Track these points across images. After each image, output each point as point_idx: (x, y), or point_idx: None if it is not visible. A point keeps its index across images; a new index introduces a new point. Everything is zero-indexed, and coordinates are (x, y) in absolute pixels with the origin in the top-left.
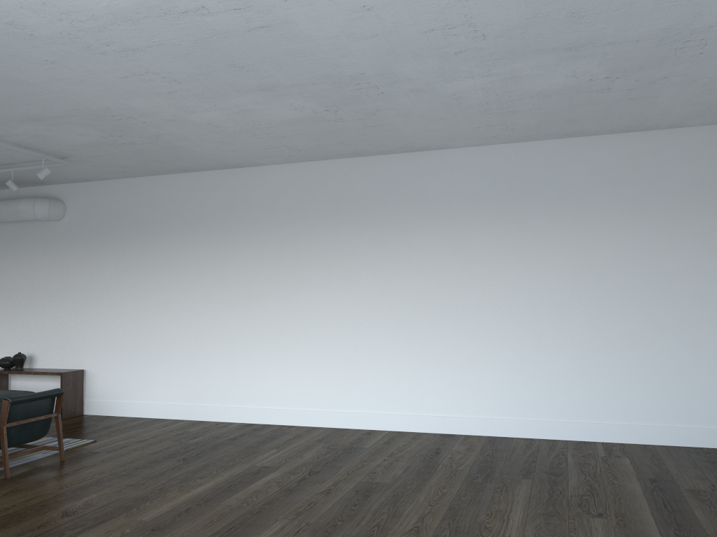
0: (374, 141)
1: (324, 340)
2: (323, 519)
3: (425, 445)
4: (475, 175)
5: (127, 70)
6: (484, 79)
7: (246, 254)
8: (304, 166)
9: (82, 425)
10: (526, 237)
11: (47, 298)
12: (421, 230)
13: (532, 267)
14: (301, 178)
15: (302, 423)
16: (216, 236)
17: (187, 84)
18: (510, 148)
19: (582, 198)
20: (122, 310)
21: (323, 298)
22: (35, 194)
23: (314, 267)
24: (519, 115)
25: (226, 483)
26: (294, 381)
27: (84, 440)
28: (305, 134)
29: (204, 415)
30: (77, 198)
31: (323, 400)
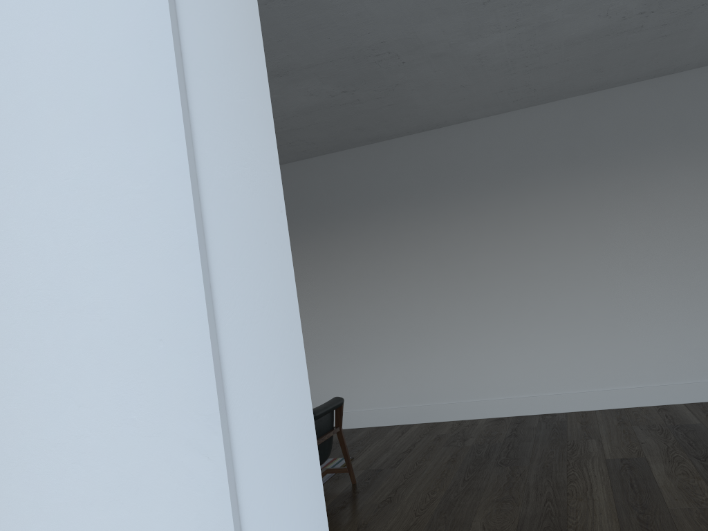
0: (636, 63)
1: (578, 310)
2: None
3: None
4: None
5: None
6: None
7: (461, 224)
8: (520, 113)
9: None
10: None
11: None
12: (686, 165)
13: None
14: (519, 128)
15: (564, 409)
16: (419, 210)
17: None
18: None
19: None
20: (313, 310)
21: (568, 261)
22: None
23: (551, 227)
24: None
25: (618, 483)
26: (545, 362)
27: (338, 458)
28: (570, 61)
29: (435, 416)
30: None
31: (587, 379)
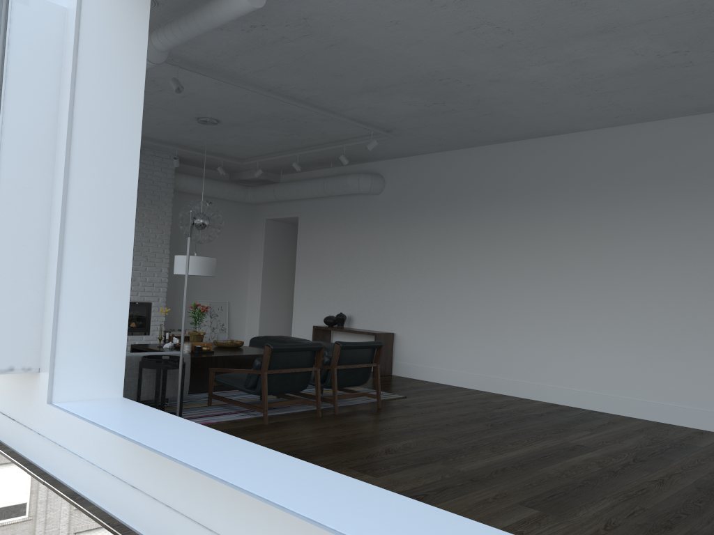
0: None
1: (647, 323)
2: (660, 507)
3: None
4: None
5: (463, 23)
6: None
7: (558, 225)
8: (631, 128)
9: (391, 383)
10: None
11: (365, 265)
12: None
13: None
14: (627, 142)
15: (615, 411)
16: (526, 207)
17: (520, 33)
18: None
19: None
20: (430, 279)
21: (647, 275)
22: (359, 171)
23: (637, 240)
24: None
25: (539, 453)
26: (608, 364)
27: (395, 394)
28: (641, 87)
29: (506, 389)
30: (394, 173)
31: (642, 389)
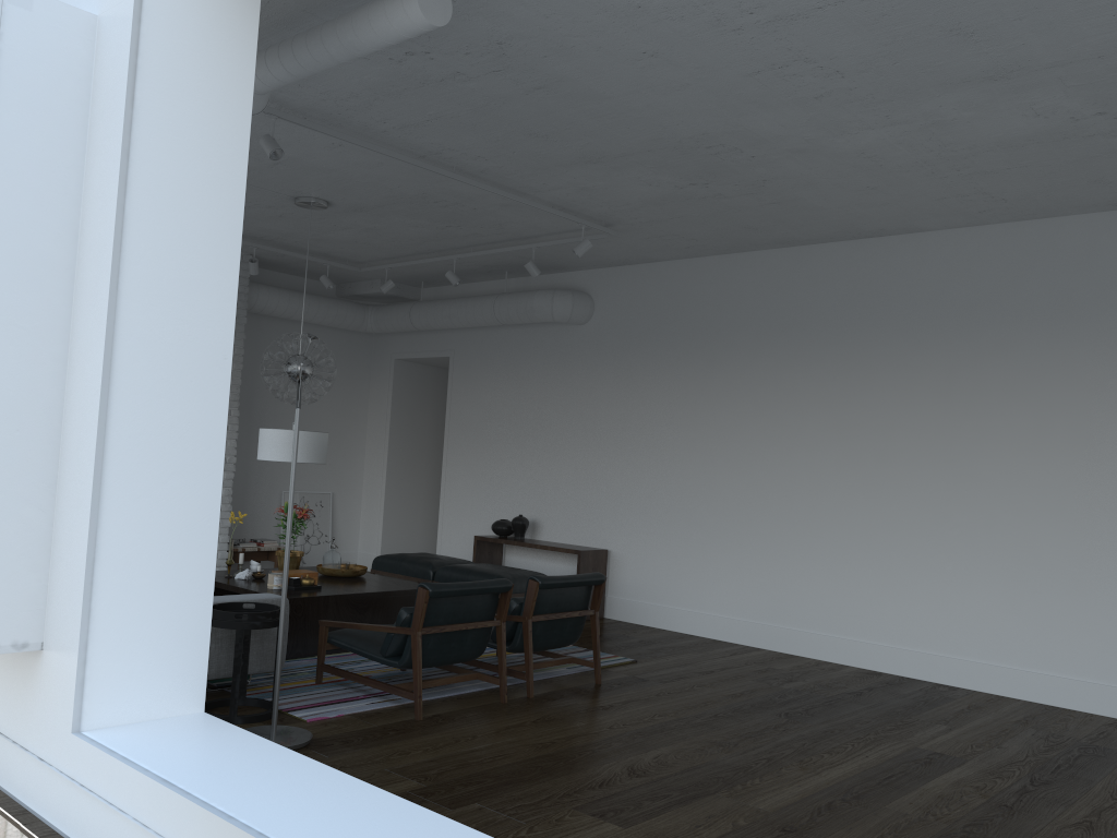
0: None
1: (1026, 543)
2: None
3: None
4: None
5: (764, 58)
6: None
7: (882, 383)
8: (1002, 230)
9: (607, 633)
10: None
11: (561, 438)
12: None
13: None
14: (995, 252)
15: (974, 685)
16: (829, 352)
17: (855, 77)
18: None
19: None
20: (669, 464)
21: (1028, 466)
22: (551, 285)
23: (1012, 410)
24: None
25: (878, 771)
26: (962, 609)
27: (619, 657)
28: (1031, 166)
29: (793, 646)
30: (610, 291)
31: (1019, 650)
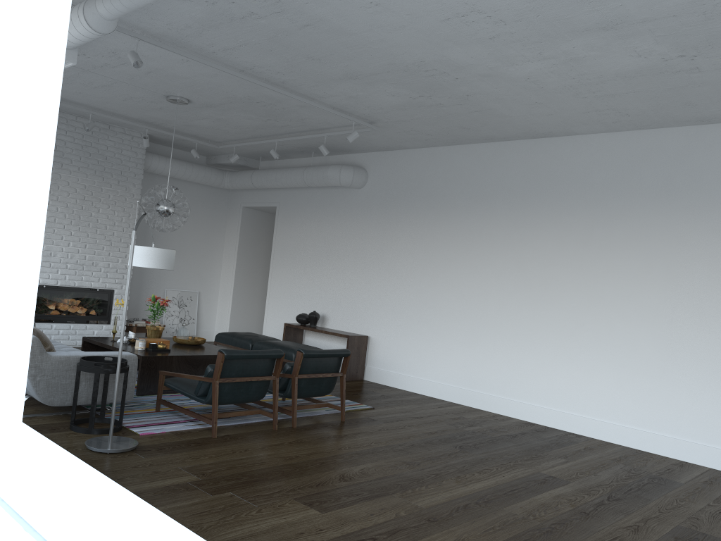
0: None
1: (632, 343)
2: None
3: None
4: None
5: (451, 9)
6: None
7: (546, 234)
8: (628, 135)
9: (361, 390)
10: None
11: (343, 262)
12: None
13: None
14: (623, 150)
15: (592, 434)
16: (514, 212)
17: (513, 25)
18: None
19: None
20: (409, 282)
21: (635, 293)
22: (341, 162)
23: (628, 255)
24: None
25: (508, 486)
26: (588, 385)
27: (363, 405)
28: (642, 92)
29: (480, 403)
30: (378, 167)
31: (623, 413)
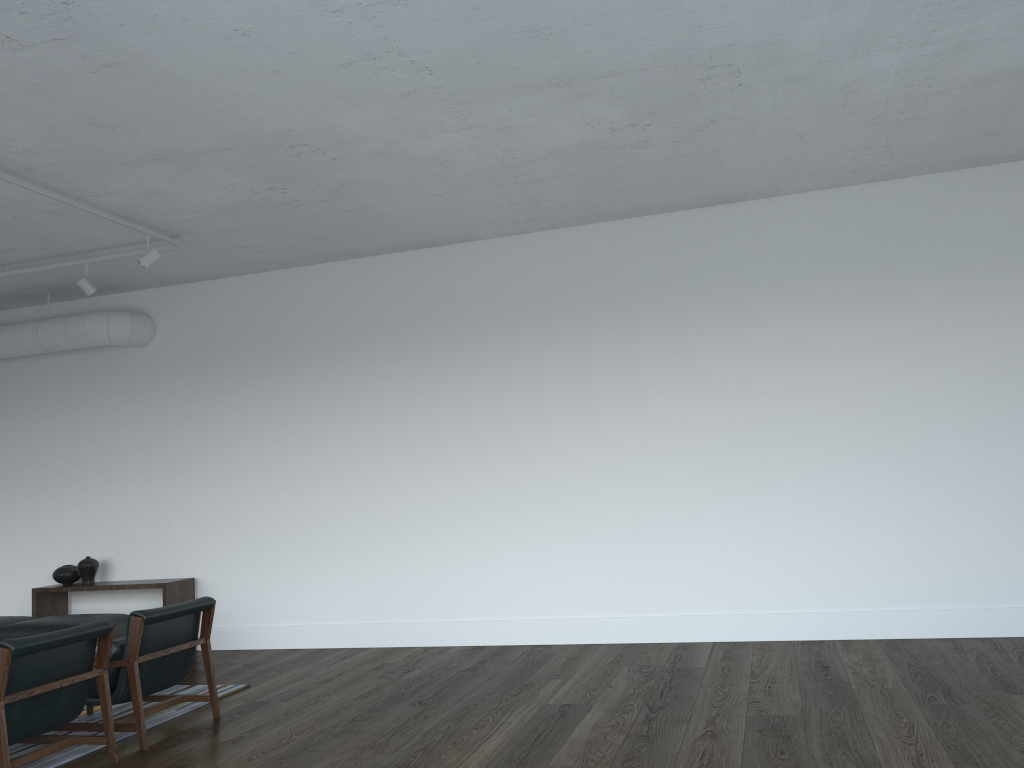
0: (670, 186)
1: (593, 505)
2: None
3: (793, 658)
4: (821, 234)
5: (360, 47)
6: (912, 51)
7: (455, 378)
8: (542, 237)
9: None
10: (912, 323)
11: (129, 468)
12: (740, 323)
13: (925, 369)
14: (539, 256)
15: (564, 639)
16: (404, 354)
17: (441, 75)
18: (873, 190)
19: (996, 258)
20: (254, 480)
21: (586, 438)
22: (103, 308)
23: (568, 391)
24: (922, 124)
25: (526, 733)
26: (547, 573)
27: (229, 685)
28: (573, 175)
29: (399, 638)
30: (173, 310)
31: (598, 600)
